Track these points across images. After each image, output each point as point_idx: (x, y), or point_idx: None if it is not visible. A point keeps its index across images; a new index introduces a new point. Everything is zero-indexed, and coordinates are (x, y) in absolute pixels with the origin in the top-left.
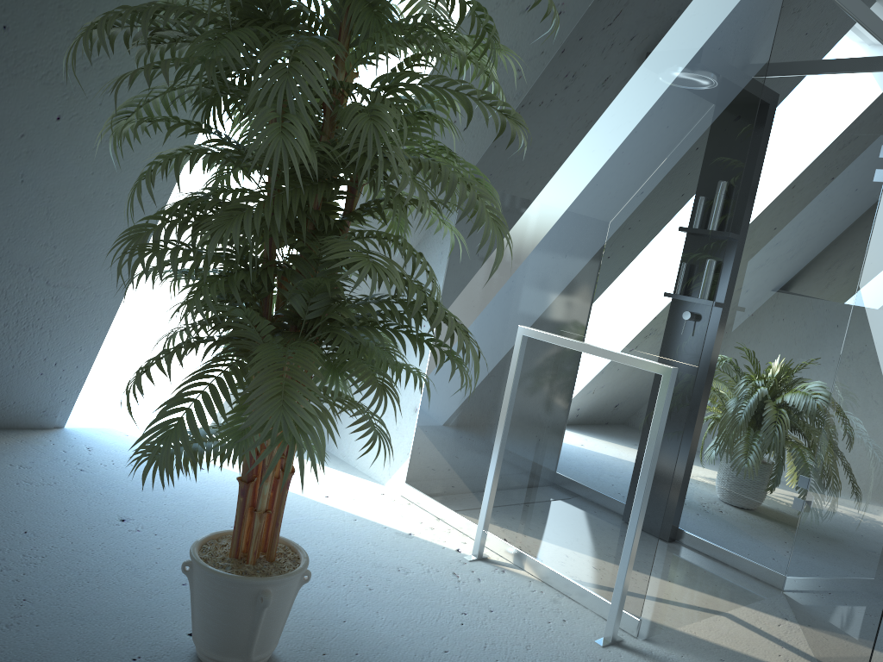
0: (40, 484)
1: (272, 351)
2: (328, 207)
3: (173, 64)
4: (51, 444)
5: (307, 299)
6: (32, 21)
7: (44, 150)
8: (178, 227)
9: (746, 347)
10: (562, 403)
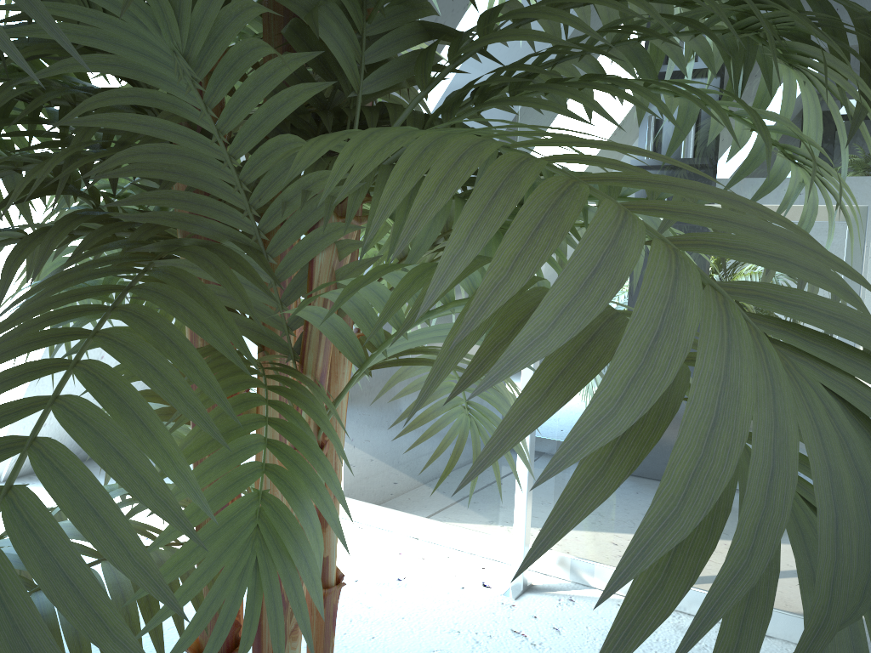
0: None
1: (408, 130)
2: None
3: None
4: None
5: (357, 25)
6: None
7: None
8: None
9: None
10: None
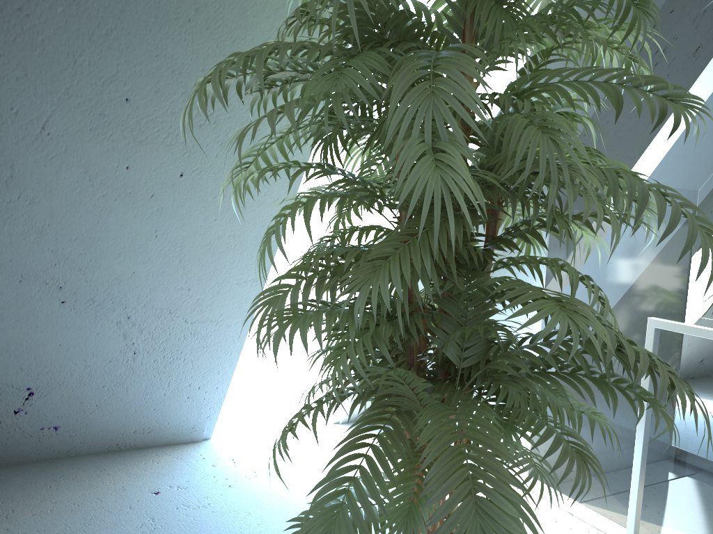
0: (196, 506)
1: (442, 423)
2: (466, 234)
3: (296, 105)
4: (201, 458)
5: (460, 344)
6: (150, 90)
7: (171, 205)
8: (316, 285)
9: None
10: (710, 398)
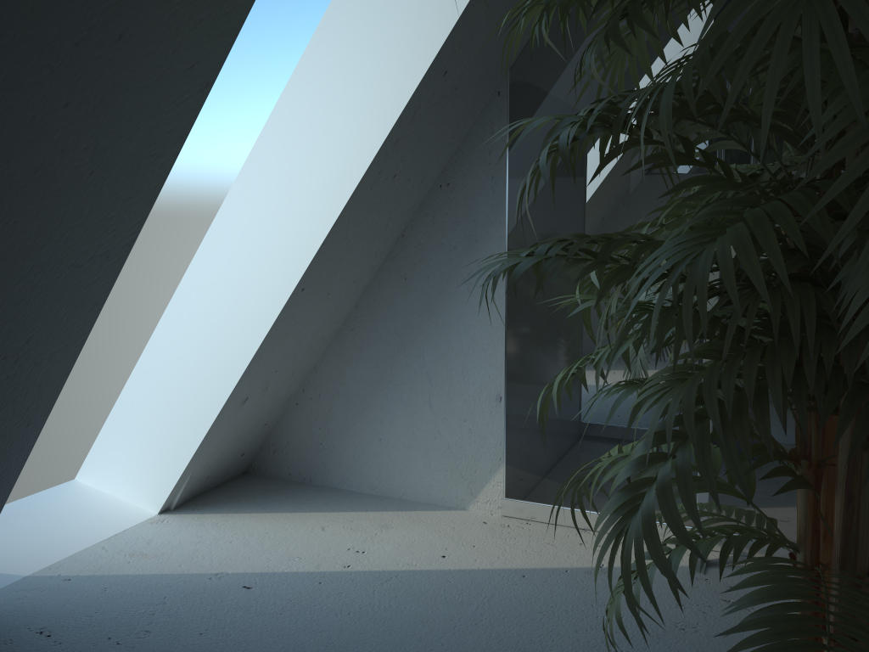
0: None
1: None
2: None
3: None
4: None
5: None
6: None
7: None
8: None
9: None
10: None
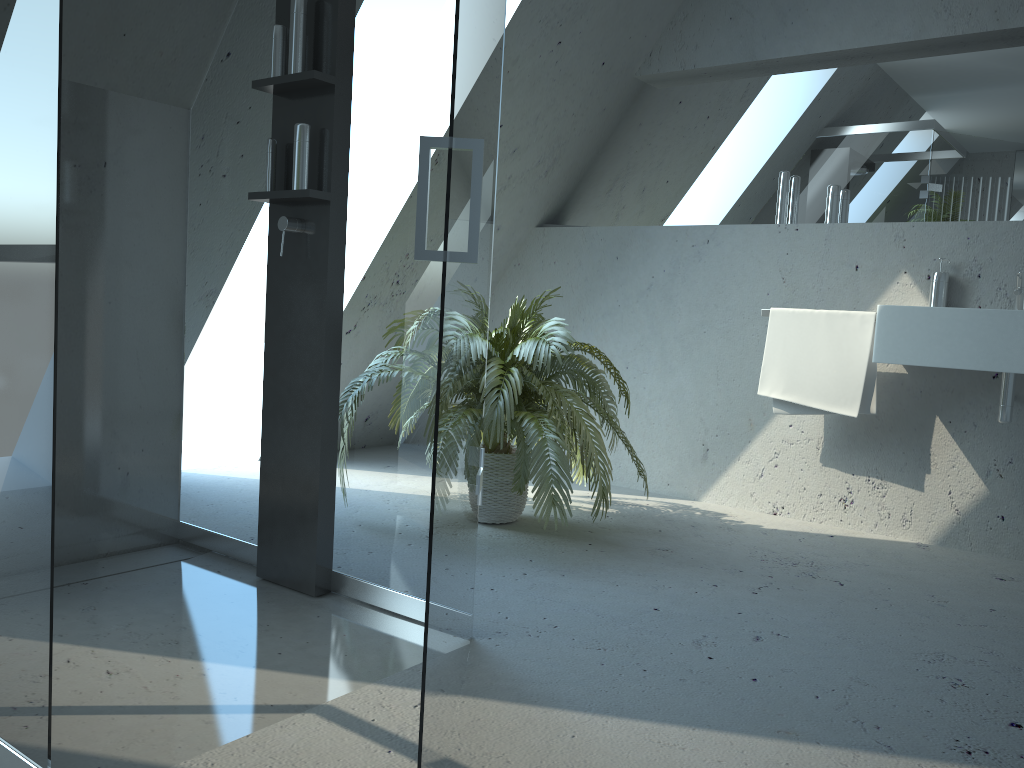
0: None
1: None
2: None
3: None
4: None
5: None
6: None
7: None
8: None
9: (376, 259)
10: None
